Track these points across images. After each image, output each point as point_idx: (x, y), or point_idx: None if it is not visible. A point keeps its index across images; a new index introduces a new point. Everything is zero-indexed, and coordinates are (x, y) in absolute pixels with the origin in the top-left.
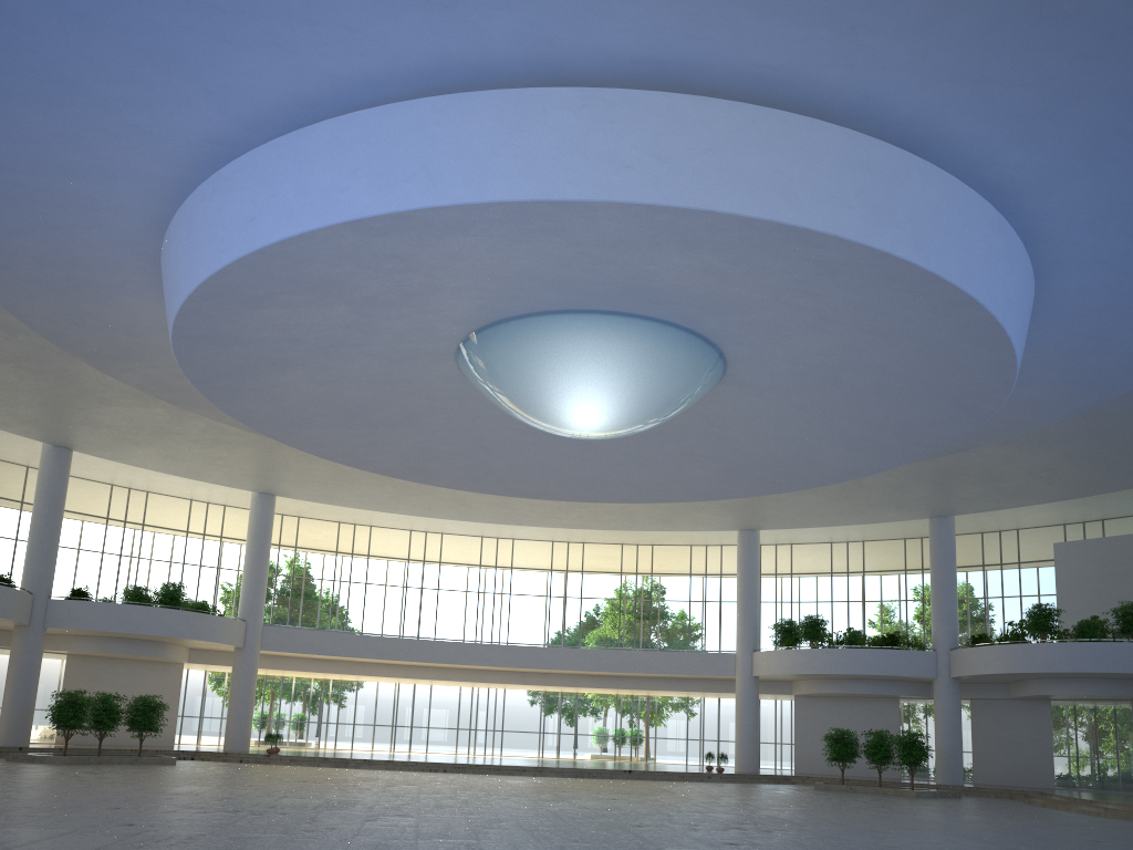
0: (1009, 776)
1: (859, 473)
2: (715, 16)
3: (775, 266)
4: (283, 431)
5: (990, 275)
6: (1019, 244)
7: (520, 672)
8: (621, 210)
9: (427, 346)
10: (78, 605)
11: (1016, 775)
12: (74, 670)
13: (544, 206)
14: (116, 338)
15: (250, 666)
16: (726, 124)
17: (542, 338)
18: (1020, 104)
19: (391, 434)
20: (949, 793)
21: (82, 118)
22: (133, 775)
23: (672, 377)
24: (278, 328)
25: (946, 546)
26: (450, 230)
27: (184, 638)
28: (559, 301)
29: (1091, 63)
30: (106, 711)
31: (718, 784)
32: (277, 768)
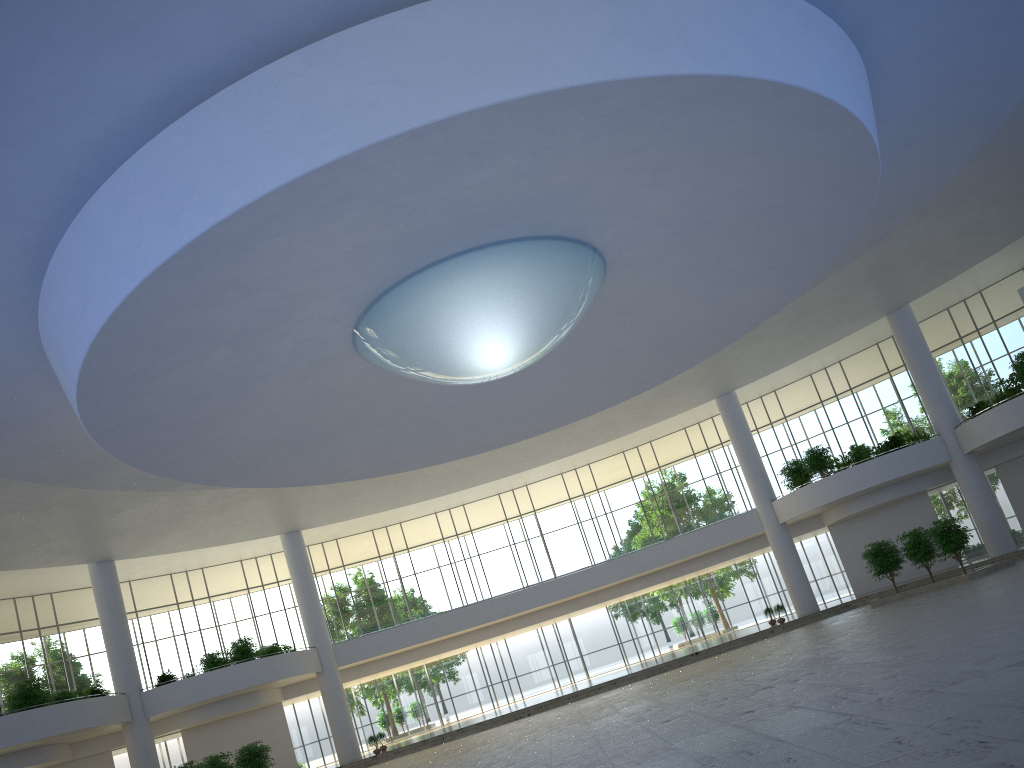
0: None
1: (781, 302)
2: None
3: (575, 139)
4: (249, 477)
5: (793, 53)
6: (815, 11)
7: (573, 599)
8: (388, 149)
9: (325, 353)
10: (166, 689)
11: None
12: (192, 742)
13: (315, 177)
14: (76, 455)
15: (334, 684)
16: (450, 21)
17: (415, 301)
18: None
19: (344, 442)
20: (1002, 563)
21: None
22: None
23: (551, 287)
24: (179, 392)
25: (912, 334)
26: (253, 239)
27: (265, 682)
28: (410, 262)
29: None
30: None
31: (781, 635)
32: (380, 767)
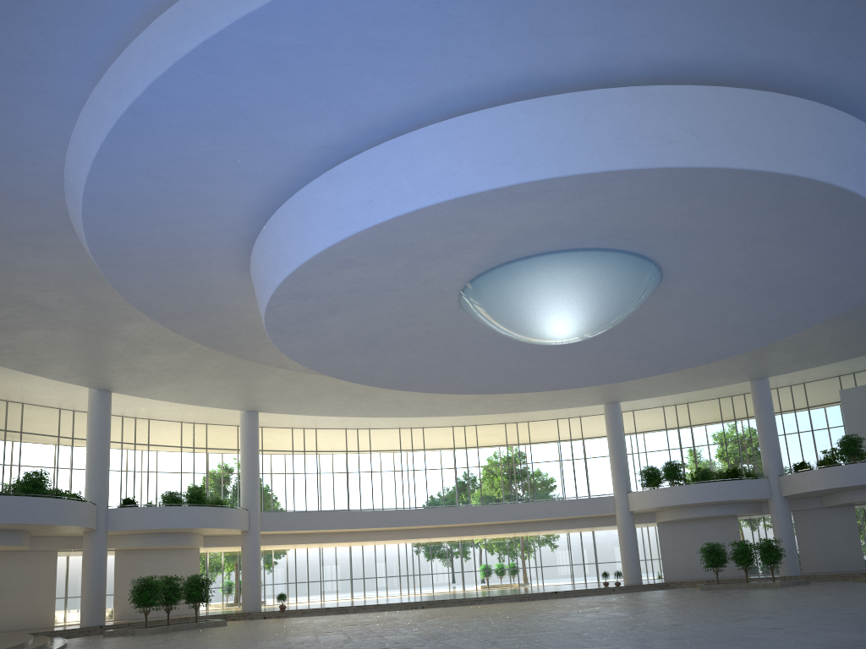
0: (829, 564)
1: (738, 351)
2: (742, 28)
3: (746, 204)
4: (316, 360)
5: None
6: None
7: (448, 527)
8: (663, 173)
9: (443, 286)
10: (131, 511)
11: (834, 563)
12: (121, 562)
13: (609, 174)
14: (189, 301)
15: (255, 544)
16: (736, 105)
17: (540, 272)
18: None
19: (391, 355)
20: (802, 581)
21: (237, 138)
22: (225, 635)
23: (631, 293)
24: (348, 282)
25: (766, 400)
26: (524, 198)
27: (211, 527)
28: (559, 244)
29: None
30: (171, 589)
31: (625, 594)
32: (303, 619)
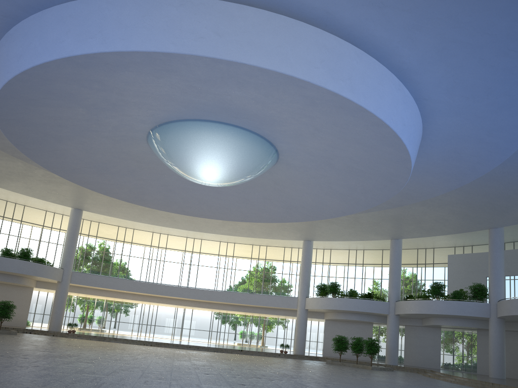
0: (420, 362)
1: (347, 212)
2: None
3: (286, 98)
4: (67, 174)
5: (393, 111)
6: (411, 98)
7: (198, 301)
8: (199, 60)
9: (131, 134)
10: None
11: (423, 362)
12: None
13: (160, 55)
14: None
15: (64, 291)
16: (254, 20)
17: (184, 132)
18: (404, 21)
19: (122, 179)
20: (388, 368)
21: None
22: None
23: (249, 157)
24: (50, 118)
25: (397, 253)
26: (119, 67)
27: (29, 274)
28: (190, 114)
29: (435, 0)
30: None
31: (282, 358)
32: (67, 339)
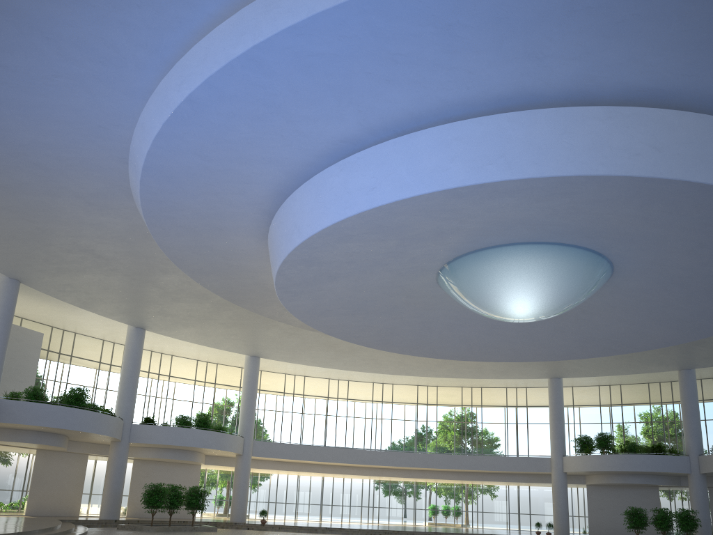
0: None
1: (673, 342)
2: (708, 62)
3: (696, 214)
4: (313, 318)
5: None
6: None
7: (407, 469)
8: (627, 181)
9: (425, 265)
10: (150, 428)
11: None
12: (137, 469)
13: (580, 179)
14: (216, 261)
15: (246, 466)
16: (696, 127)
17: (509, 259)
18: None
19: (375, 319)
20: None
21: (270, 128)
22: None
23: (585, 283)
24: (347, 254)
25: (691, 388)
26: (503, 194)
27: (212, 448)
28: (527, 237)
29: None
30: (175, 496)
31: None
32: (279, 533)
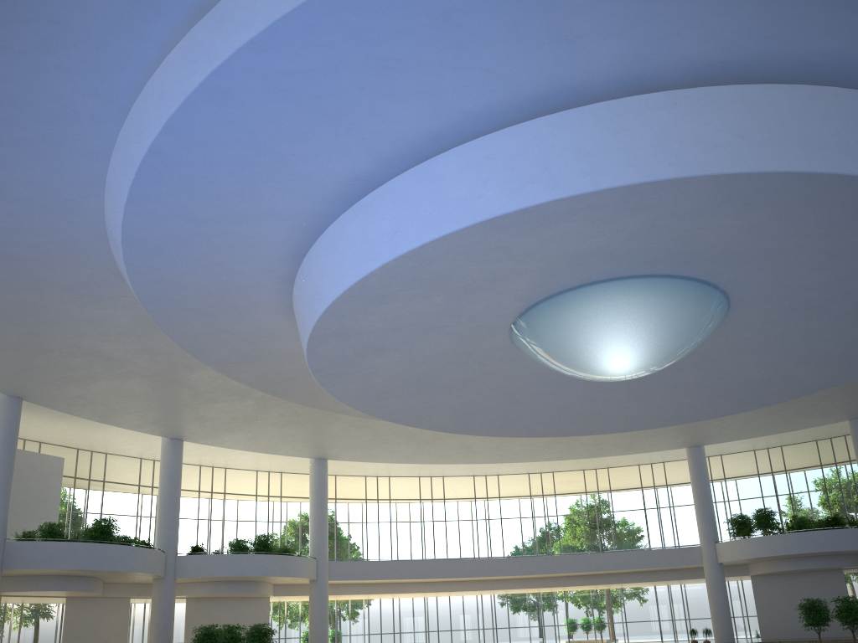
0: None
1: (826, 385)
2: (789, 16)
3: (813, 215)
4: (368, 403)
5: None
6: None
7: (523, 578)
8: (709, 182)
9: (491, 322)
10: (198, 558)
11: None
12: (192, 609)
13: (647, 186)
14: (241, 347)
15: (323, 594)
16: (790, 103)
17: (592, 302)
18: None
19: (446, 397)
20: None
21: (261, 174)
22: None
23: (694, 322)
24: (387, 319)
25: None
26: (557, 219)
27: (277, 576)
28: (609, 271)
29: None
30: (232, 639)
31: None
32: None
